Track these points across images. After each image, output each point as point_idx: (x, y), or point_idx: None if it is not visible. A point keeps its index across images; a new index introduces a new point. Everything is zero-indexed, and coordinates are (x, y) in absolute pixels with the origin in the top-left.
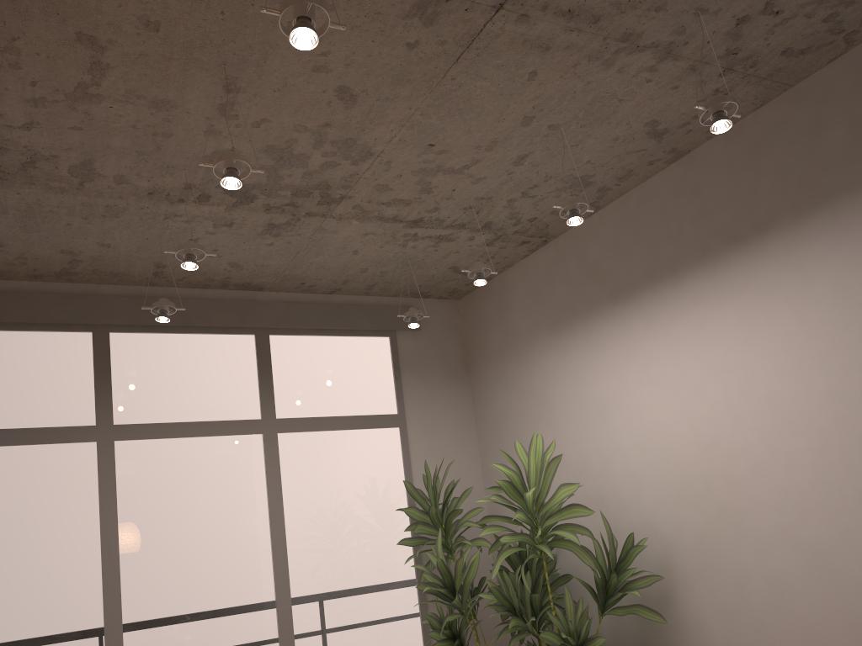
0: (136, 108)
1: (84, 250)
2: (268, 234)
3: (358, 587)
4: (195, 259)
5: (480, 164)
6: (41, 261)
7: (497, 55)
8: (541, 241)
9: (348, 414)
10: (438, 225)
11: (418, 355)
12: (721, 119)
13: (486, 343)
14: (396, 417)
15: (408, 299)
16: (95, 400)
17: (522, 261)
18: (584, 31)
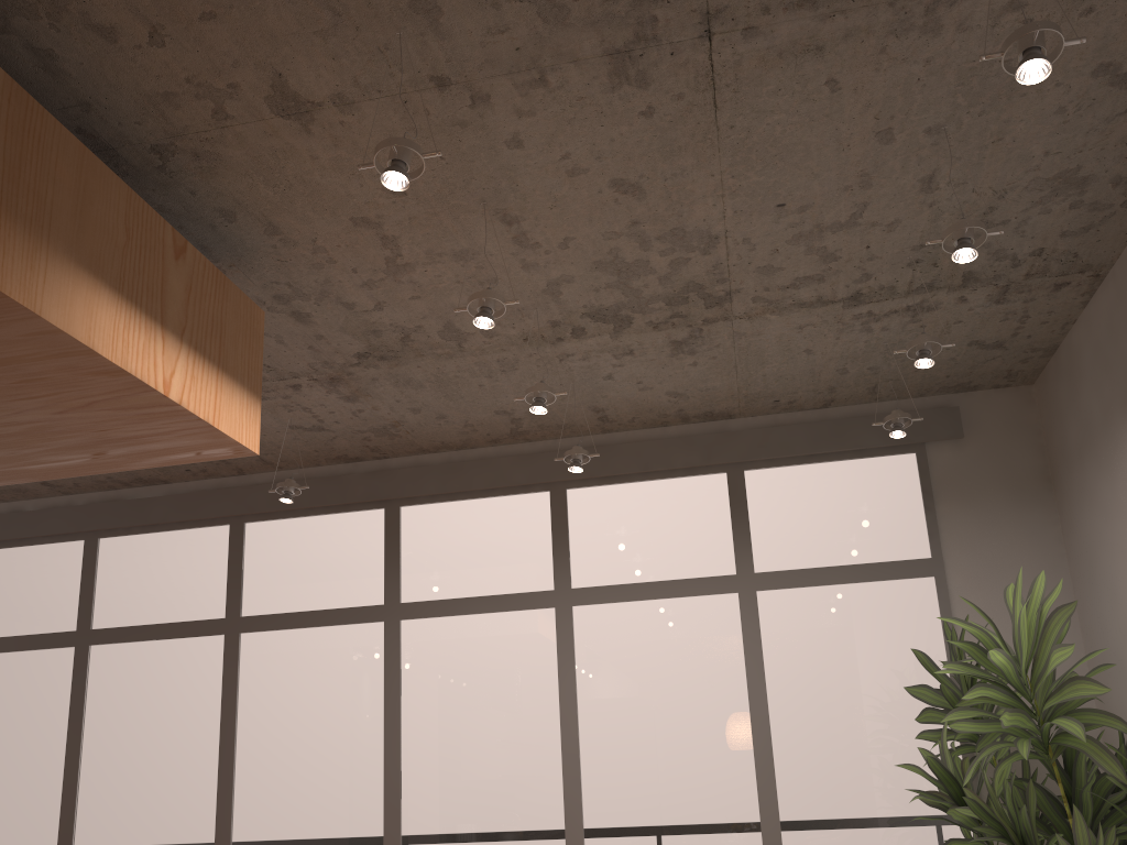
0: (446, 264)
1: (514, 407)
2: (681, 353)
3: (873, 795)
4: (550, 401)
5: (872, 206)
6: (486, 425)
7: (759, 82)
8: (1090, 277)
9: (855, 562)
10: (892, 294)
11: (964, 473)
12: (1024, 61)
13: (1065, 443)
14: (927, 563)
15: (945, 397)
16: (553, 563)
17: (1083, 311)
18: (850, 9)
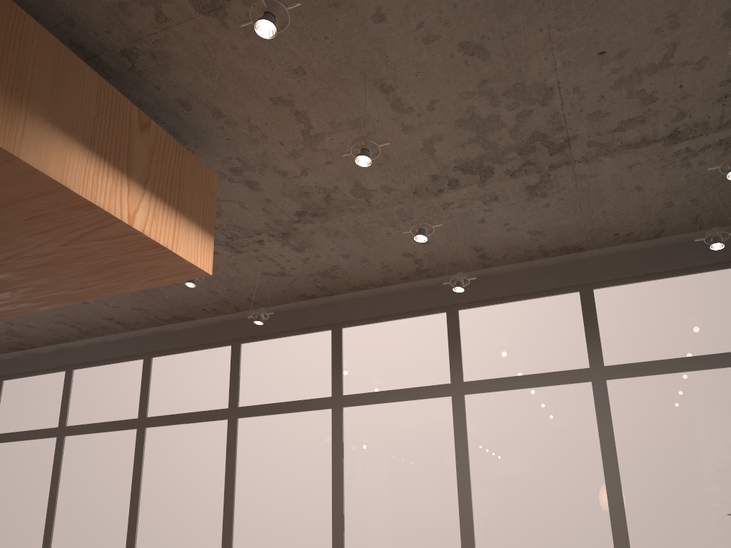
0: (345, 132)
1: (415, 250)
2: (535, 196)
3: (711, 541)
4: (430, 232)
5: (681, 46)
6: (398, 265)
7: None
8: None
9: (686, 355)
10: (706, 130)
11: None
12: None
13: None
14: None
15: None
16: (449, 364)
17: None
18: None
